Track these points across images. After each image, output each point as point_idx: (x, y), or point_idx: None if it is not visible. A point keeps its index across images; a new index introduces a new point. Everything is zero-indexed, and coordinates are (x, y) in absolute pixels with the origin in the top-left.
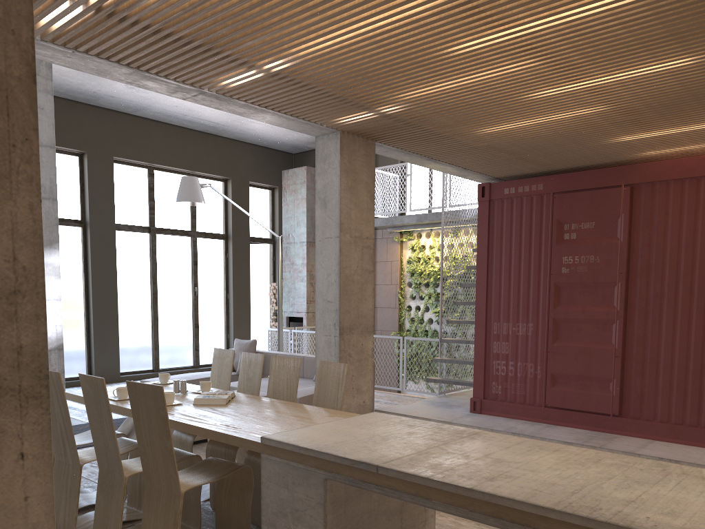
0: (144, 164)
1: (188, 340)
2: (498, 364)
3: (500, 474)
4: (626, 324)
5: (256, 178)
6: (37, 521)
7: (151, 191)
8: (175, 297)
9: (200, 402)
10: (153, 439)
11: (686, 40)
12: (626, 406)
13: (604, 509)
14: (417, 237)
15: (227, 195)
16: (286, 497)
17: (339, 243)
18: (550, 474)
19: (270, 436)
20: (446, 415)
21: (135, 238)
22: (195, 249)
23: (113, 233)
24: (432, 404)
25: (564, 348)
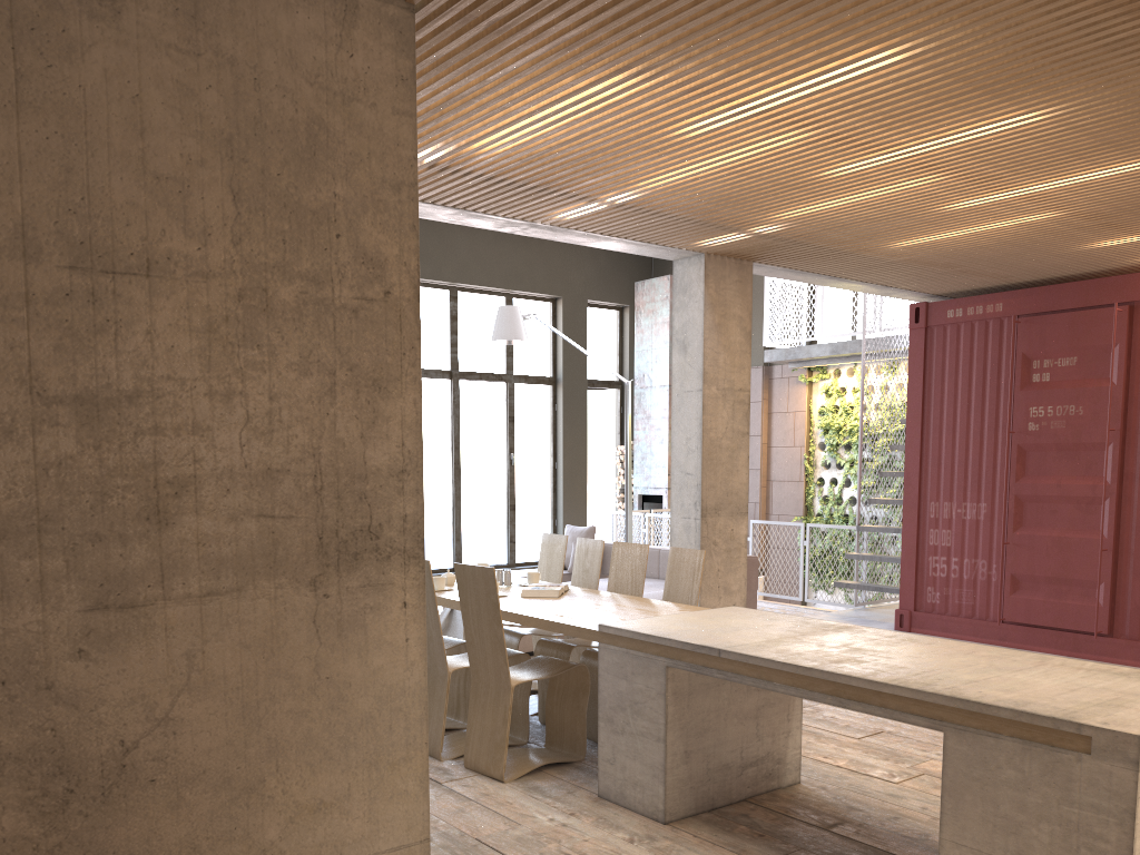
0: (445, 284)
1: (500, 528)
2: (936, 561)
3: (849, 658)
4: (1121, 503)
5: (597, 294)
6: (414, 659)
7: (453, 320)
8: (484, 468)
9: (529, 594)
10: (481, 627)
11: (1127, 147)
12: (1120, 622)
13: (940, 685)
14: (834, 375)
15: (556, 322)
16: (625, 689)
17: (702, 398)
18: (904, 661)
19: (608, 624)
20: None
21: (432, 387)
22: (512, 399)
23: None
24: (841, 619)
25: (1030, 539)
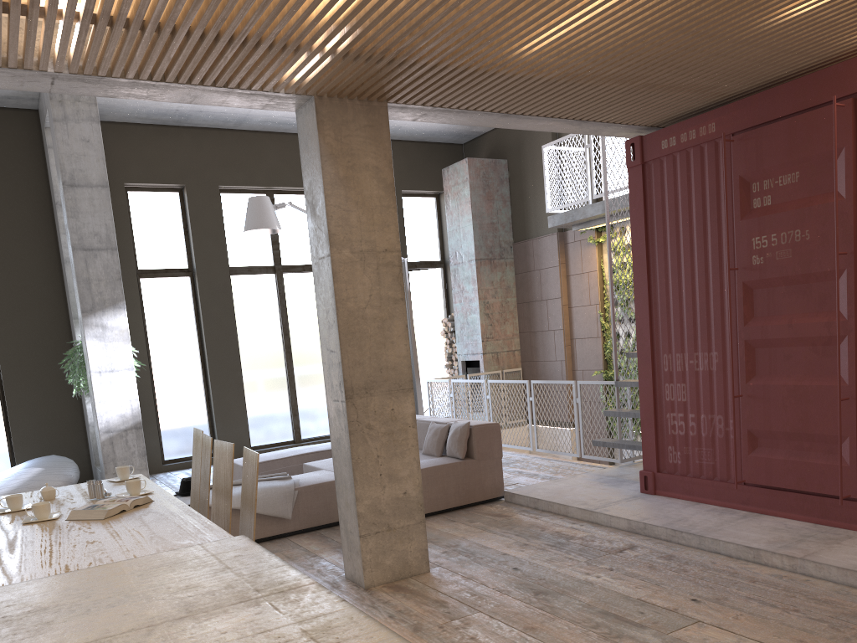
0: (261, 188)
1: None
2: (674, 418)
3: None
4: None
5: (411, 184)
6: None
7: None
8: (316, 350)
9: (76, 516)
10: None
11: None
12: None
13: None
14: (620, 233)
15: None
16: None
17: (331, 264)
18: None
19: None
20: (598, 499)
21: (258, 282)
22: None
23: (226, 280)
24: (596, 480)
25: (764, 389)
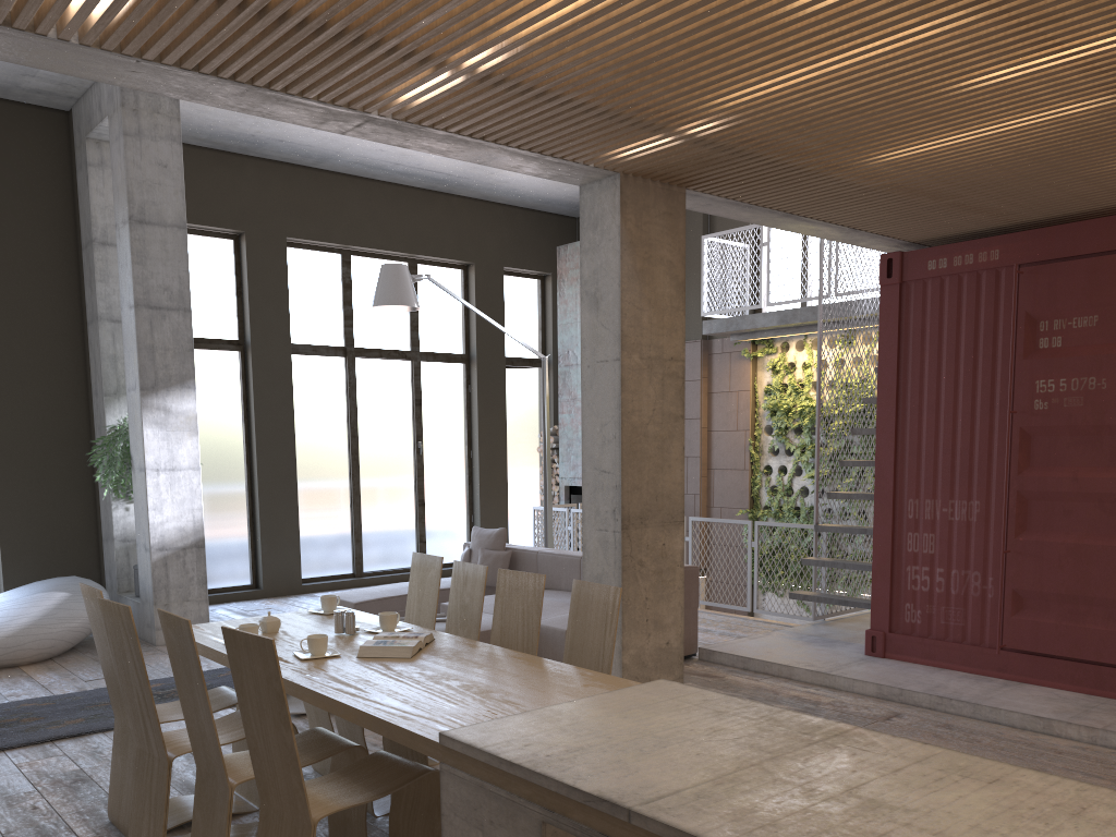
0: (336, 246)
1: (408, 526)
2: (916, 571)
3: None
4: None
5: (515, 260)
6: None
7: (346, 289)
8: (387, 459)
9: (369, 653)
10: (266, 728)
11: None
12: None
13: None
14: (782, 349)
15: (468, 292)
16: None
17: (620, 370)
18: None
19: (455, 732)
20: (822, 660)
21: (324, 366)
22: (418, 379)
23: (287, 360)
24: (799, 639)
25: (1037, 546)
